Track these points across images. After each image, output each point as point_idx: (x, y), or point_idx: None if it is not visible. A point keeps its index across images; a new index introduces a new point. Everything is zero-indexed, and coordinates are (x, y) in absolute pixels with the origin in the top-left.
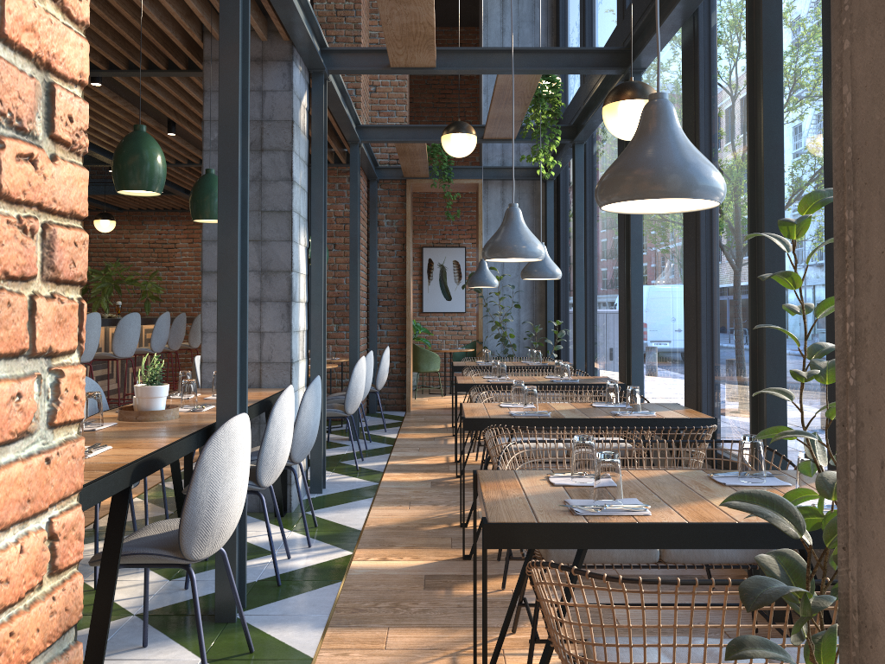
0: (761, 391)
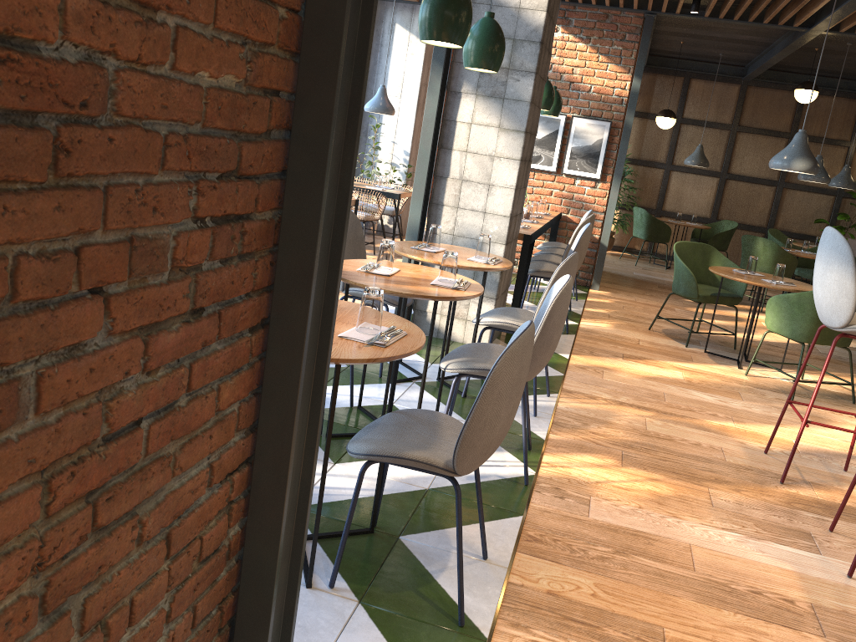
0: (376, 154)
